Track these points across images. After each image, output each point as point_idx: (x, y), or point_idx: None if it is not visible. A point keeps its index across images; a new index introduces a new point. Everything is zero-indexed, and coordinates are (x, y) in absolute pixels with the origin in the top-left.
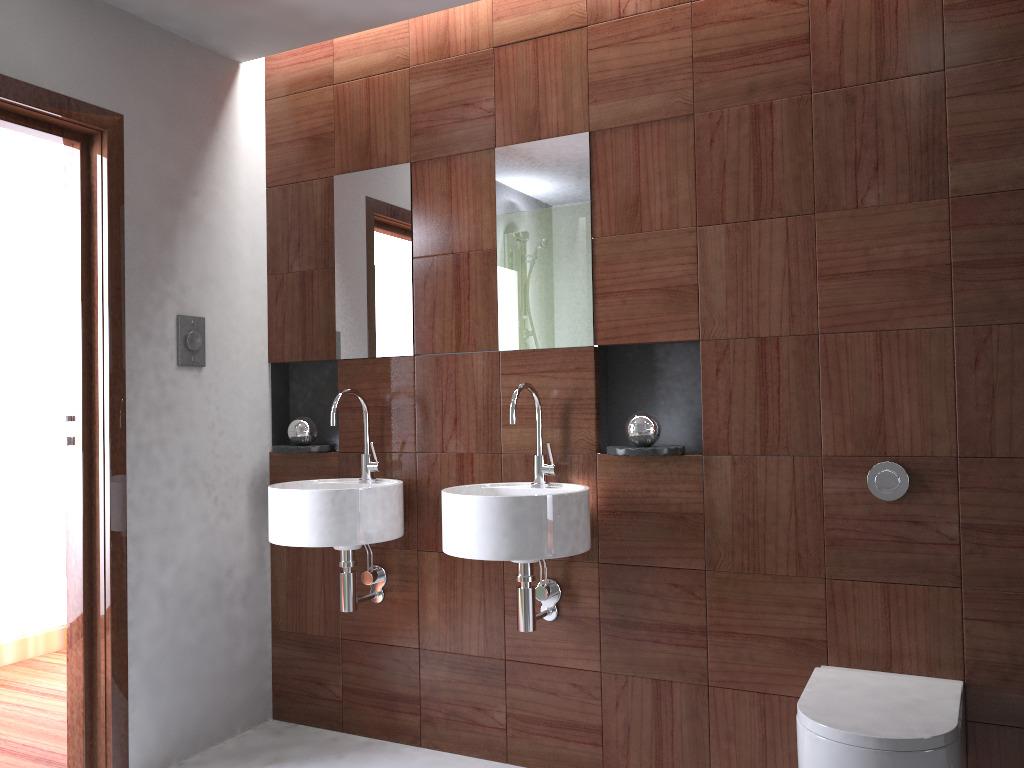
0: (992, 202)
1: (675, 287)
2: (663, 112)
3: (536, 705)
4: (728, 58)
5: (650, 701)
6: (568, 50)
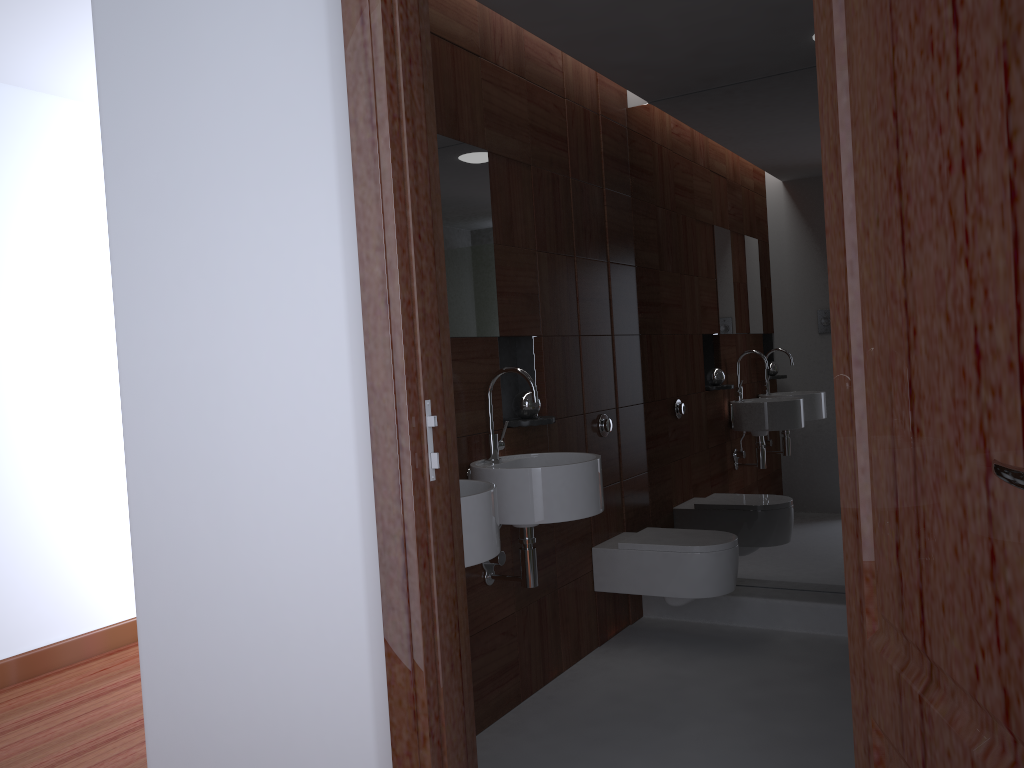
0: (618, 268)
1: (530, 294)
2: (519, 156)
3: (485, 668)
4: (542, 133)
5: (537, 618)
6: (471, 70)
